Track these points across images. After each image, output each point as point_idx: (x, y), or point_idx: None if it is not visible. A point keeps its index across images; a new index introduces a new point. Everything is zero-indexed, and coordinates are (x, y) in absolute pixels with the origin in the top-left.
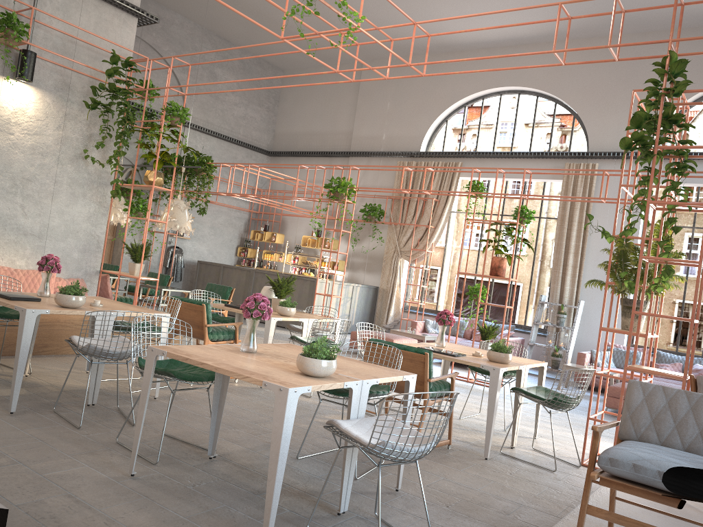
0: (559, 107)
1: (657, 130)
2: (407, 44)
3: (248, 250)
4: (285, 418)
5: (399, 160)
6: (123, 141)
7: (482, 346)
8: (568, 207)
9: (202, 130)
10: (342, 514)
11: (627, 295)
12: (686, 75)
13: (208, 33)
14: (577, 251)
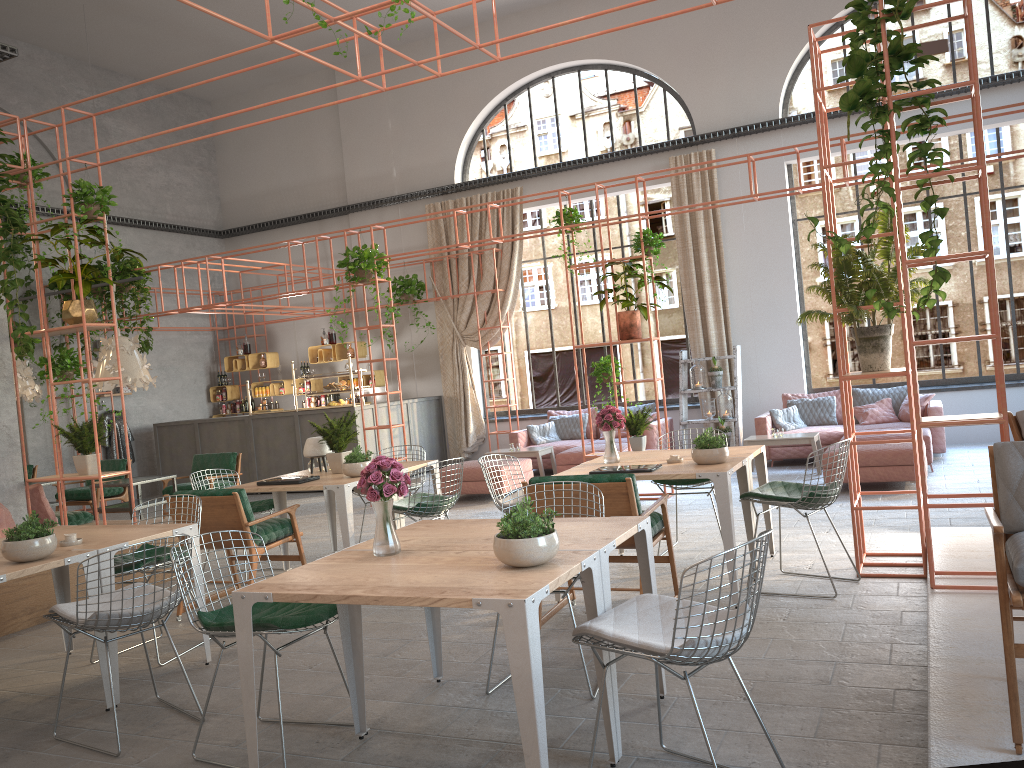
0: (612, 83)
1: (886, 74)
2: (398, 27)
3: (226, 388)
4: (531, 649)
5: (426, 203)
6: (14, 262)
7: (634, 444)
8: (688, 219)
9: (107, 219)
10: (616, 764)
11: (861, 322)
12: (805, 2)
13: (77, 65)
14: (714, 278)
